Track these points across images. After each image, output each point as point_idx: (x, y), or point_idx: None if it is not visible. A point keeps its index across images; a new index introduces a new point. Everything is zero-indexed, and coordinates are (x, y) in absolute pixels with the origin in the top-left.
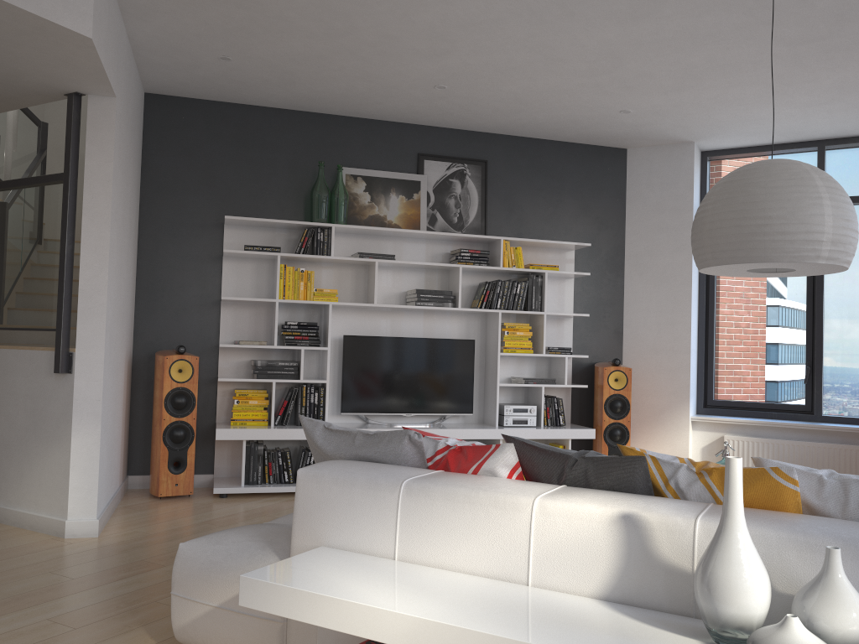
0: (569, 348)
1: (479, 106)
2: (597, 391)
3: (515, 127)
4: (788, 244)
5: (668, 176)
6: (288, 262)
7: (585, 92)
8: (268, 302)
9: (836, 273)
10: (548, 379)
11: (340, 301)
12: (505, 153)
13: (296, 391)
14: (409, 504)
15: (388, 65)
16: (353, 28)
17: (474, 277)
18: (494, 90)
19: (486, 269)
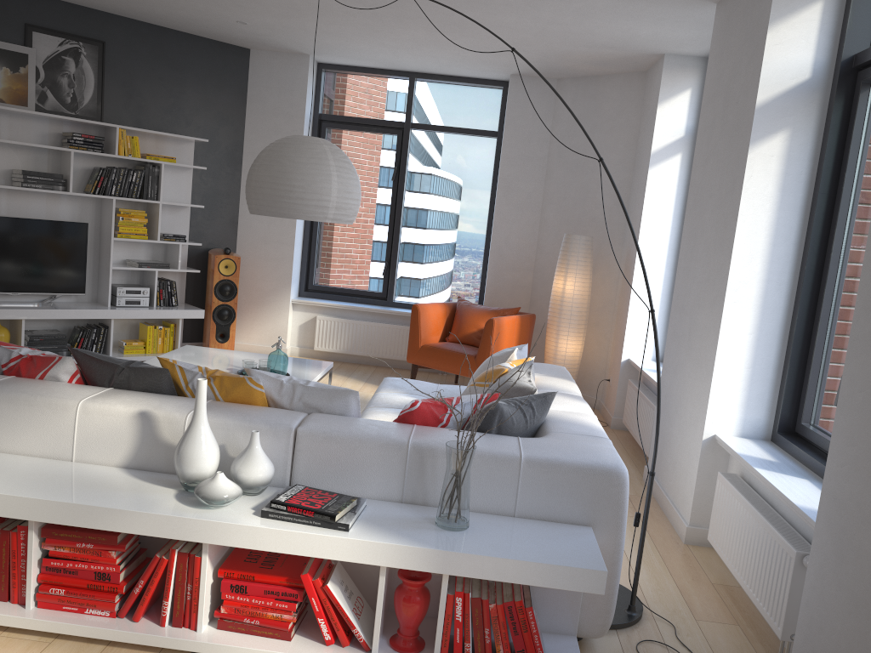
0: (184, 236)
1: None
2: (209, 275)
3: (135, 13)
4: (305, 207)
5: (285, 83)
6: None
7: (200, 1)
8: None
9: (414, 187)
10: (162, 264)
11: None
12: (125, 37)
13: None
14: None
15: None
16: None
17: (89, 161)
18: None
19: (100, 155)
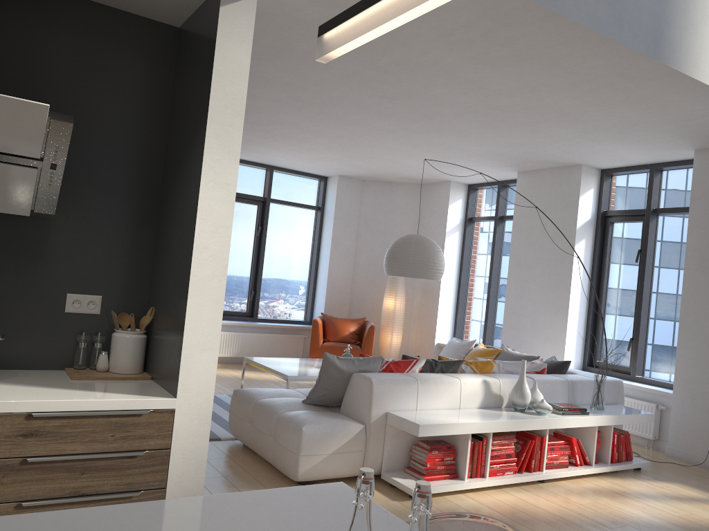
0: None
1: None
2: None
3: None
4: (438, 273)
5: None
6: None
7: None
8: None
9: (268, 240)
10: None
11: None
12: None
13: None
14: (422, 387)
15: None
16: None
17: None
18: None
19: None
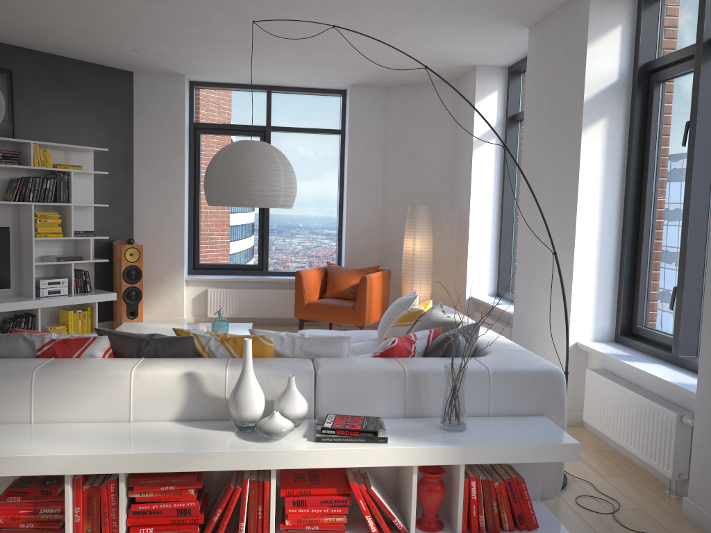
0: (93, 231)
1: (8, 26)
2: (117, 263)
3: (39, 45)
4: (262, 197)
5: (166, 99)
6: None
7: (106, 34)
8: None
9: None
10: (76, 257)
11: None
12: (29, 65)
13: None
14: (41, 385)
15: None
16: None
17: (5, 173)
18: (26, 19)
19: (18, 167)
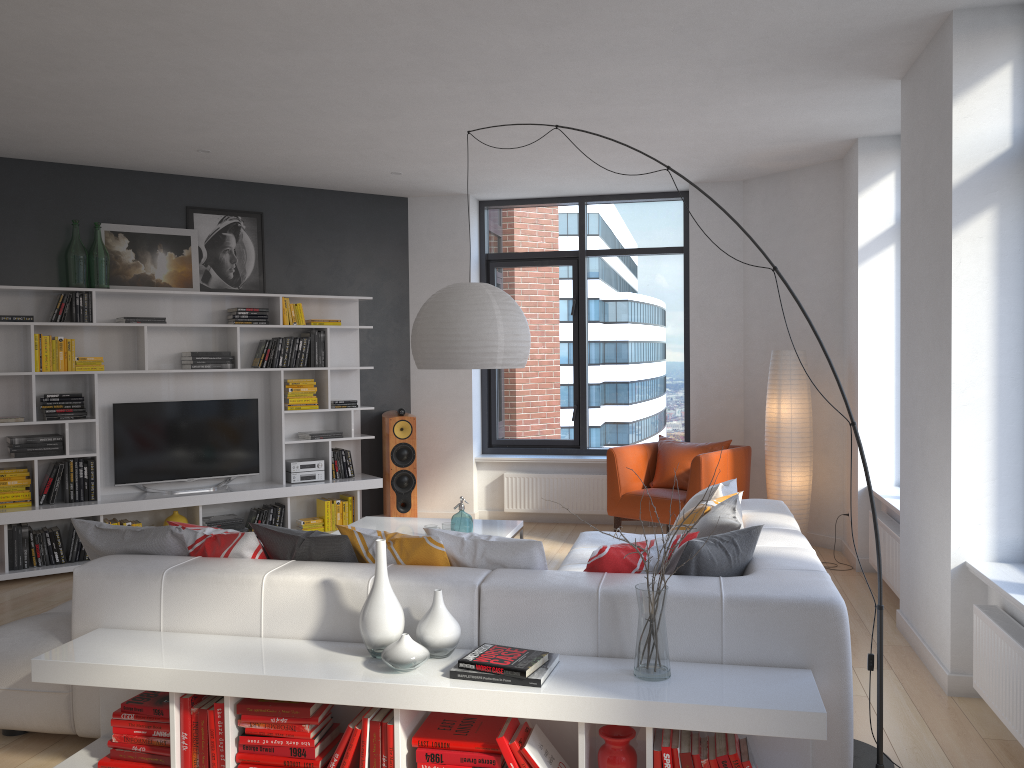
0: (355, 401)
1: (248, 164)
2: (385, 440)
3: (290, 180)
4: (473, 356)
5: (447, 227)
6: (44, 329)
7: (352, 159)
8: (22, 374)
9: (597, 319)
10: (335, 433)
11: (107, 367)
12: (282, 205)
13: (62, 467)
14: (170, 588)
15: (145, 134)
16: (103, 109)
17: (255, 334)
18: (261, 155)
19: (266, 327)
